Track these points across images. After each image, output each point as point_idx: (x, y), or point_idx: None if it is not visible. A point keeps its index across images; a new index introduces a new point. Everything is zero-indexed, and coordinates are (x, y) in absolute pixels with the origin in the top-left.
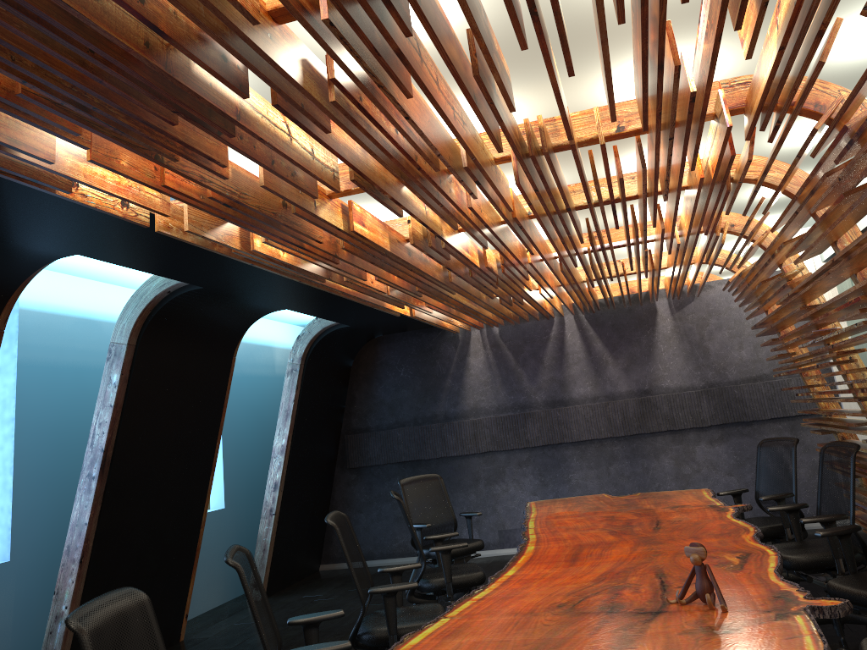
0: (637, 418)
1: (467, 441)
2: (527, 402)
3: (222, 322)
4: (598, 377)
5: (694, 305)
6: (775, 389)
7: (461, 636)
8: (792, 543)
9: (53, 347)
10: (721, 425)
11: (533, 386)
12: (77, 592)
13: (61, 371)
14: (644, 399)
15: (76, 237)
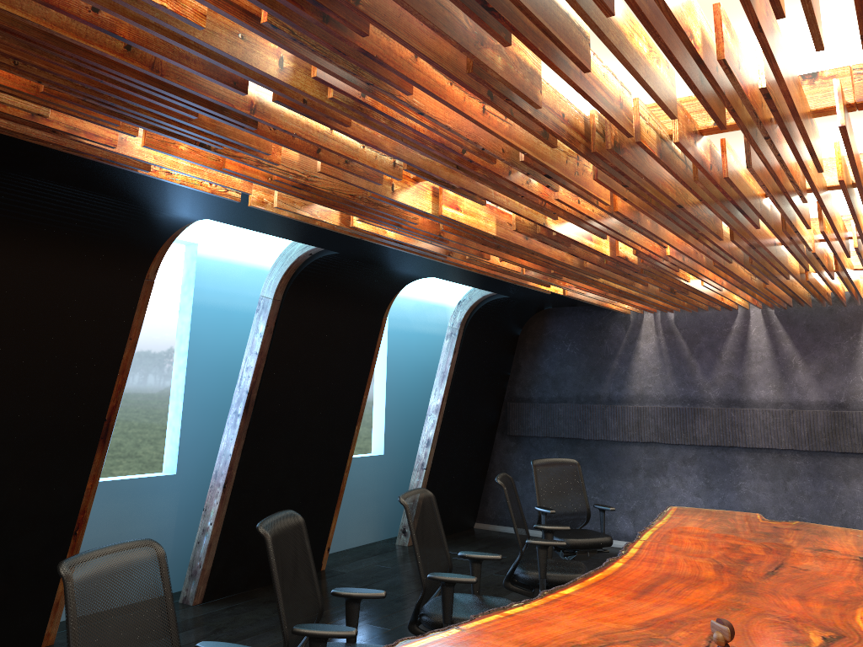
0: (827, 433)
1: (630, 428)
2: (699, 397)
3: (369, 285)
4: (783, 380)
5: None
6: None
7: None
8: None
9: (226, 293)
10: None
11: (707, 380)
12: (220, 512)
13: (232, 315)
14: (838, 413)
15: (196, 205)
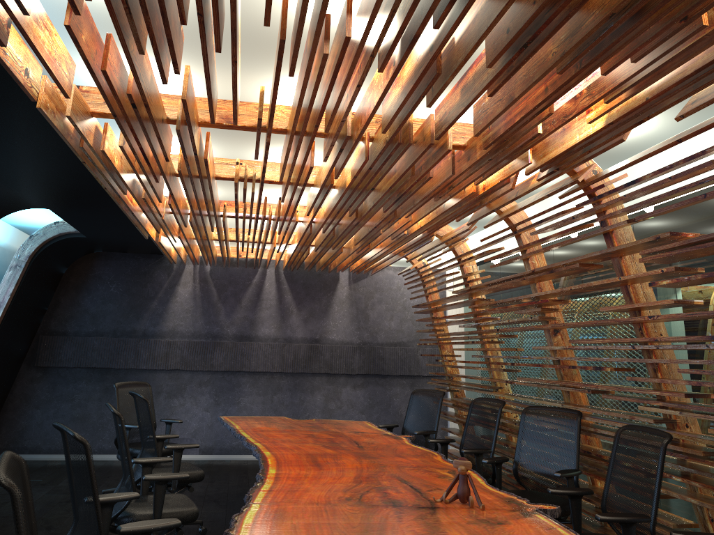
0: (305, 360)
1: (159, 358)
2: (220, 333)
3: None
4: (282, 322)
5: (367, 281)
6: (408, 354)
7: (287, 518)
8: None
9: None
10: (365, 375)
11: (228, 320)
12: None
13: None
14: (314, 346)
15: None
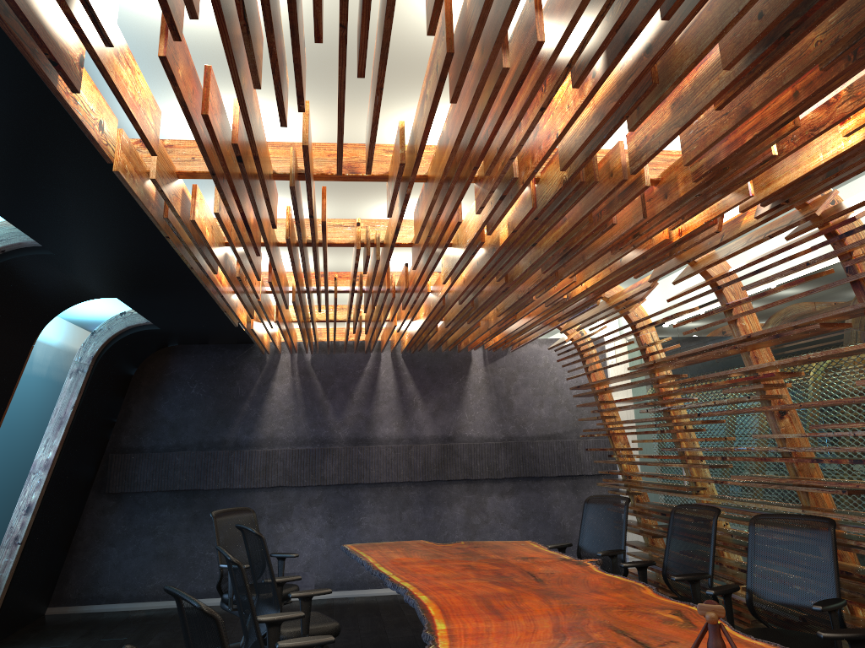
0: (438, 464)
1: (257, 473)
2: (329, 437)
3: (38, 301)
4: (405, 418)
5: (506, 360)
6: (566, 448)
7: None
8: None
9: None
10: (514, 478)
11: (338, 420)
12: None
13: None
14: (447, 445)
15: None
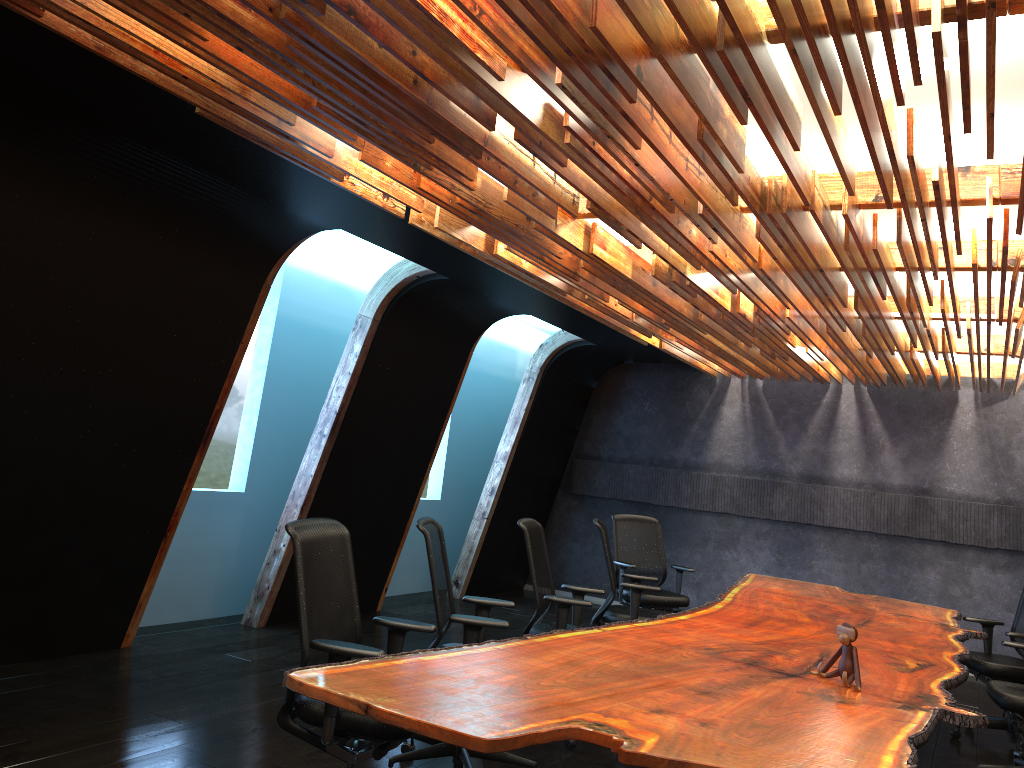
0: (907, 518)
1: (703, 496)
2: (780, 470)
3: (464, 315)
4: (868, 461)
5: (1007, 405)
6: None
7: (603, 643)
8: (1021, 686)
9: (309, 307)
10: (1011, 551)
11: (790, 454)
12: None
13: (312, 332)
14: (920, 498)
15: (342, 215)
